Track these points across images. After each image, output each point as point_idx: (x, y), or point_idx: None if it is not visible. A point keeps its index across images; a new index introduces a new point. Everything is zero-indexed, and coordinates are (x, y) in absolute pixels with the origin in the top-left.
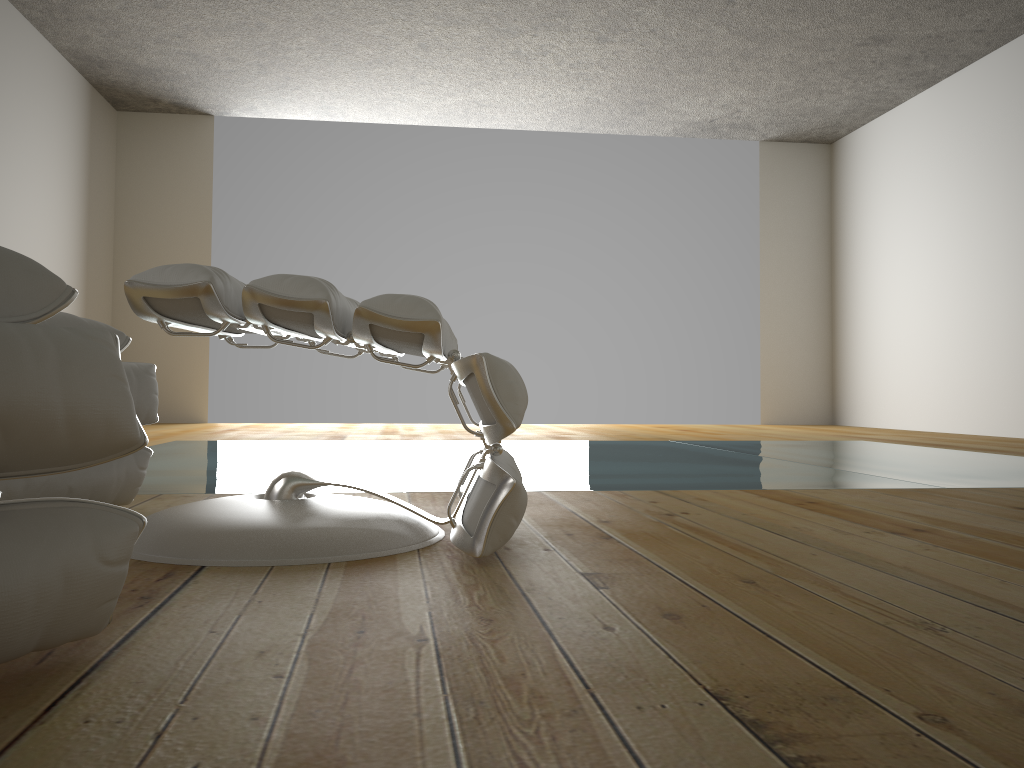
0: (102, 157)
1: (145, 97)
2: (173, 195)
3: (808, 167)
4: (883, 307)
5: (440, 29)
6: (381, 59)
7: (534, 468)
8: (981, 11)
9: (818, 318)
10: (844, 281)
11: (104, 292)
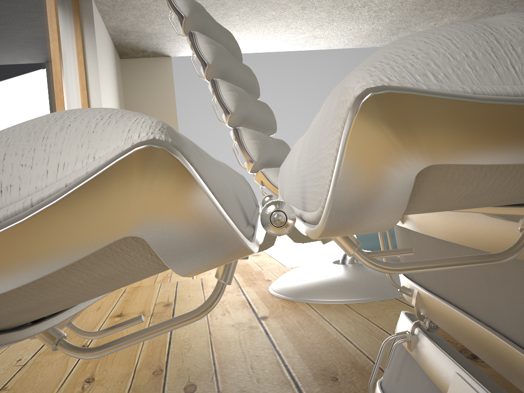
0: (120, 84)
1: (139, 50)
2: (155, 101)
3: None
4: None
5: None
6: (277, 17)
7: None
8: None
9: None
10: None
11: None
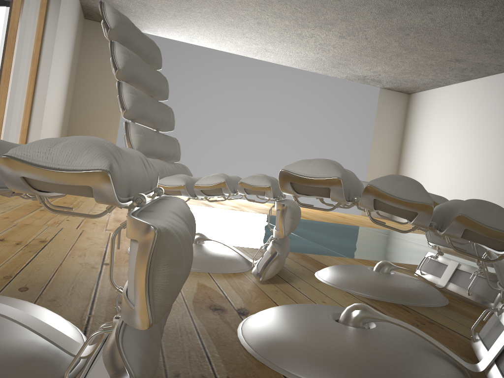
0: (78, 42)
1: None
2: (107, 66)
3: (398, 103)
4: (425, 172)
5: (272, 18)
6: (235, 24)
7: (354, 243)
8: None
9: (392, 171)
10: (406, 157)
11: (69, 110)
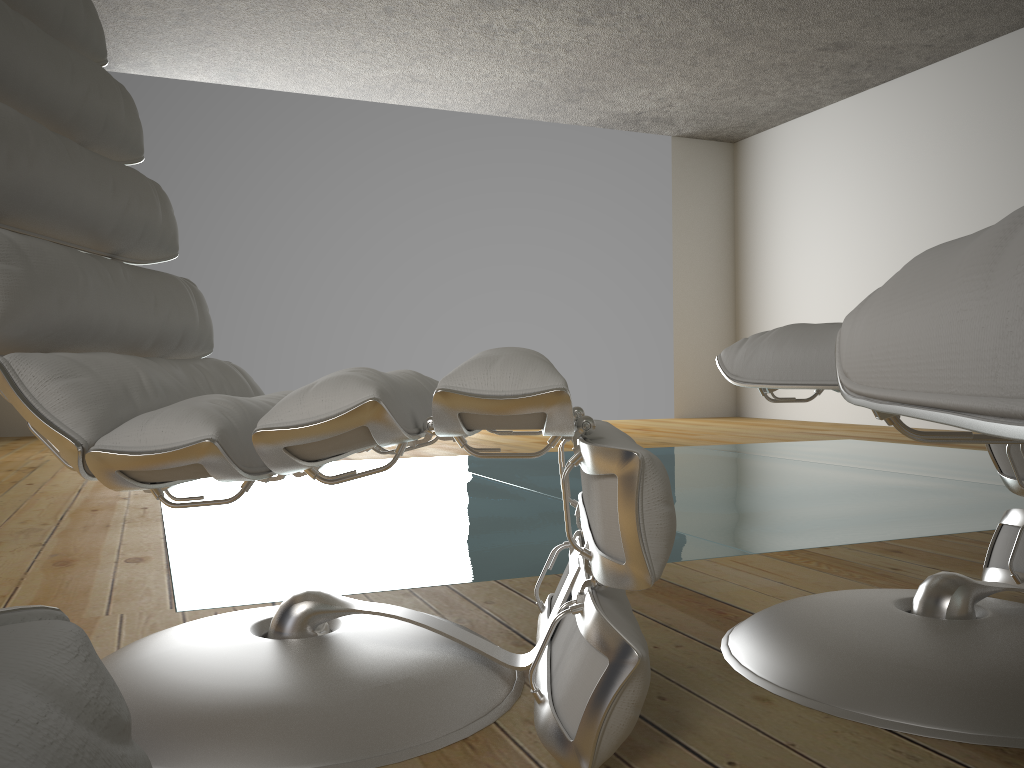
0: None
1: None
2: None
3: (714, 165)
4: (798, 304)
5: None
6: (332, 20)
7: (727, 500)
8: (942, 27)
9: (724, 313)
10: (750, 277)
11: None
